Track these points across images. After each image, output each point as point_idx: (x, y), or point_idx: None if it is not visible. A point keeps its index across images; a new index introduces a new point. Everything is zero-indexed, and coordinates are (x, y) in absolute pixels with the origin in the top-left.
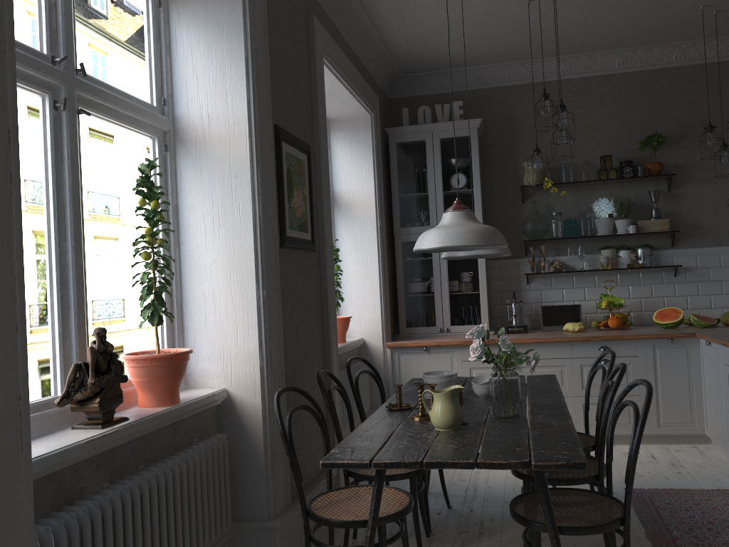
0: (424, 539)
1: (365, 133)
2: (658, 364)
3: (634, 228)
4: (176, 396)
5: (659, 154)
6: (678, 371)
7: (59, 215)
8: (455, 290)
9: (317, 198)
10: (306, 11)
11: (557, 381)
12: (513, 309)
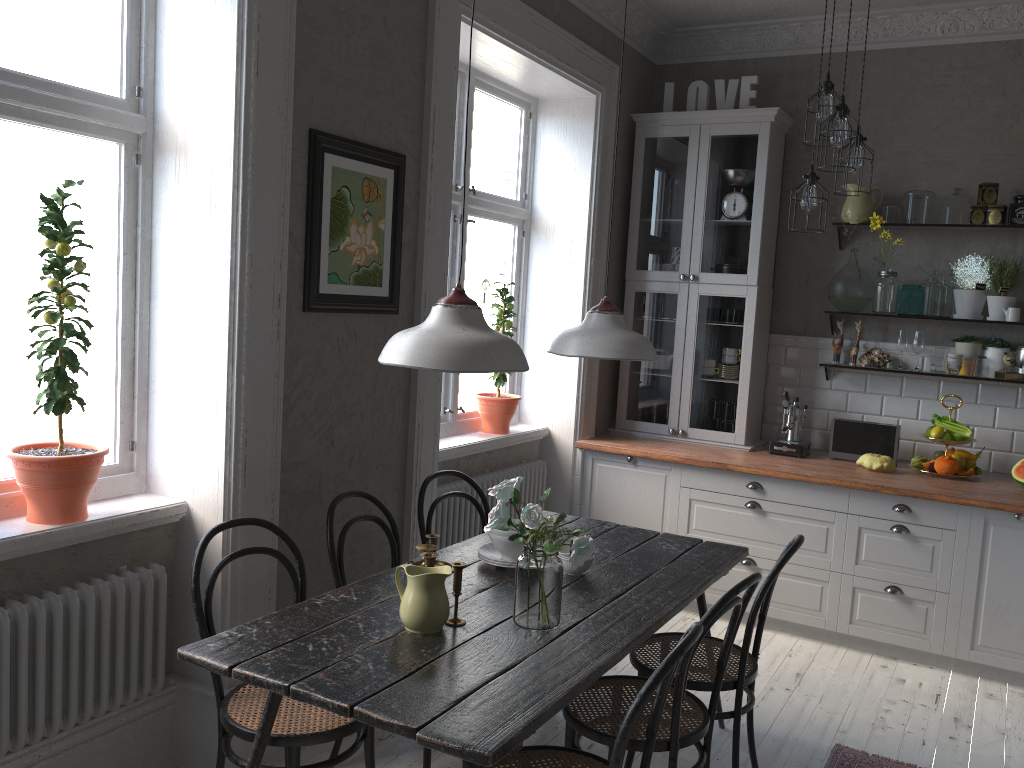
0: None
1: (585, 123)
2: (990, 550)
3: (1015, 314)
4: (72, 512)
5: None
6: (1023, 568)
7: None
8: (702, 376)
9: (418, 233)
10: None
11: (726, 564)
12: (788, 417)
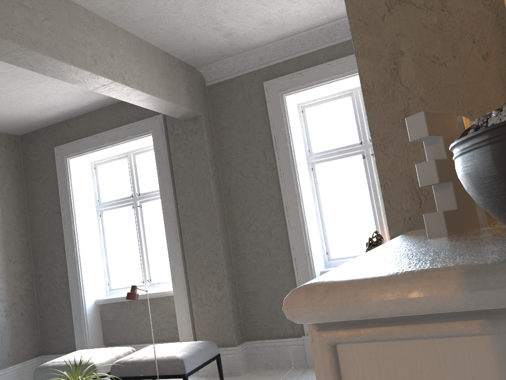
0: None
1: None
2: None
3: None
4: None
5: None
6: None
7: (370, 192)
8: None
9: None
10: None
11: None
12: None
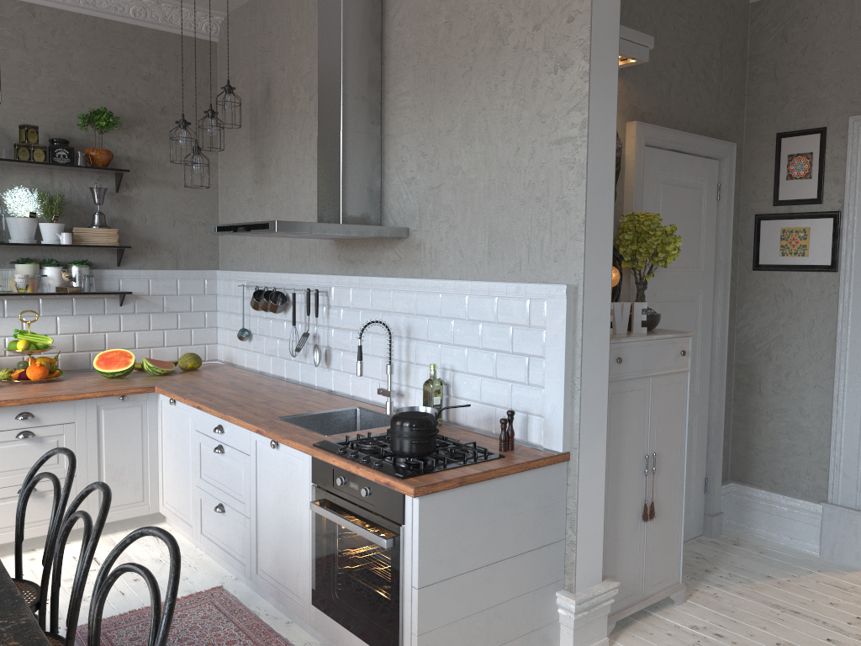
0: None
1: None
2: (104, 430)
3: (70, 238)
4: None
5: (107, 139)
6: (130, 437)
7: None
8: None
9: None
10: None
11: None
12: None
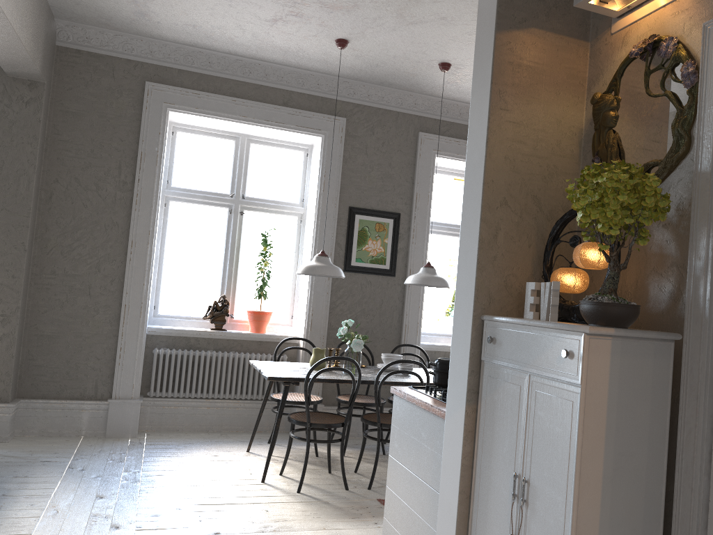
0: (379, 454)
1: None
2: None
3: None
4: (258, 329)
5: None
6: None
7: (226, 252)
8: None
9: (408, 244)
10: (415, 131)
11: None
12: None
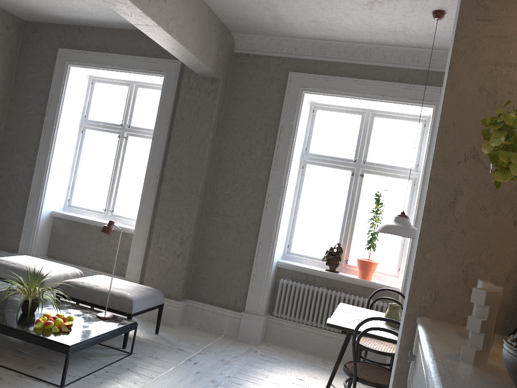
0: None
1: None
2: None
3: None
4: (364, 276)
5: None
6: None
7: (346, 207)
8: None
9: None
10: None
11: None
12: None
